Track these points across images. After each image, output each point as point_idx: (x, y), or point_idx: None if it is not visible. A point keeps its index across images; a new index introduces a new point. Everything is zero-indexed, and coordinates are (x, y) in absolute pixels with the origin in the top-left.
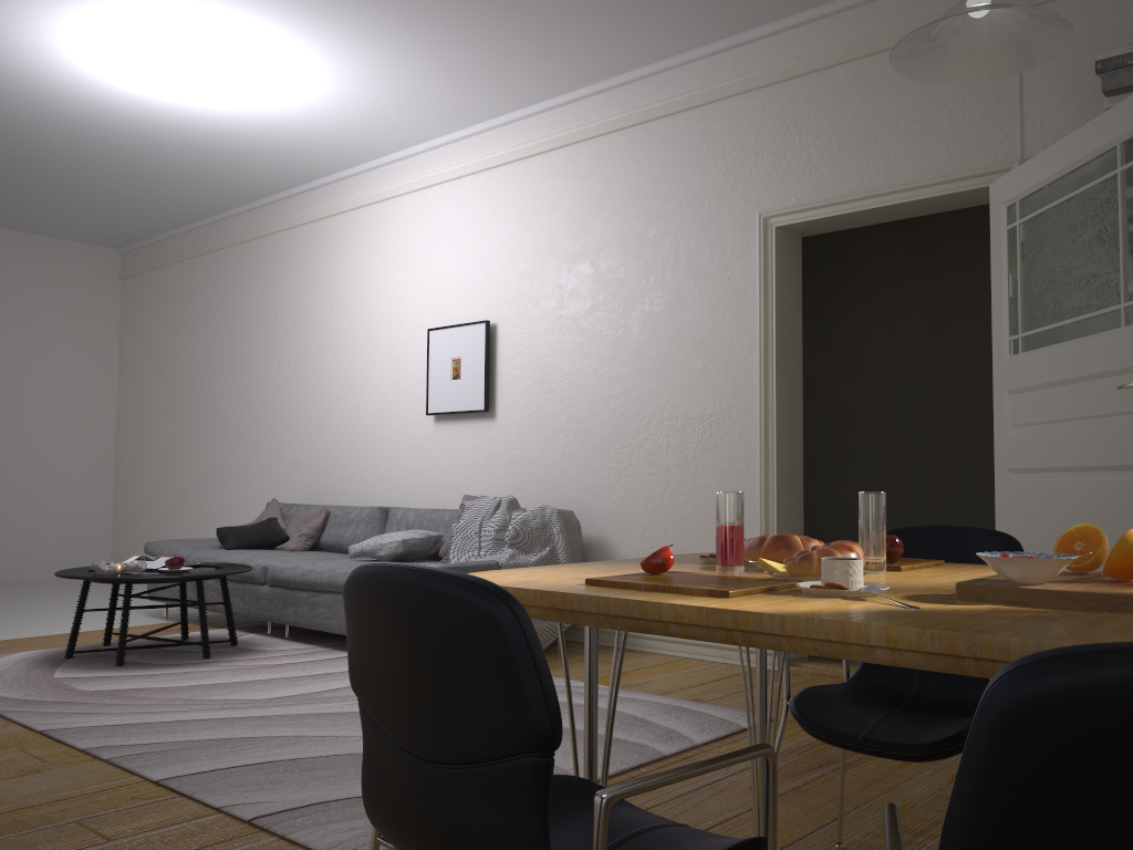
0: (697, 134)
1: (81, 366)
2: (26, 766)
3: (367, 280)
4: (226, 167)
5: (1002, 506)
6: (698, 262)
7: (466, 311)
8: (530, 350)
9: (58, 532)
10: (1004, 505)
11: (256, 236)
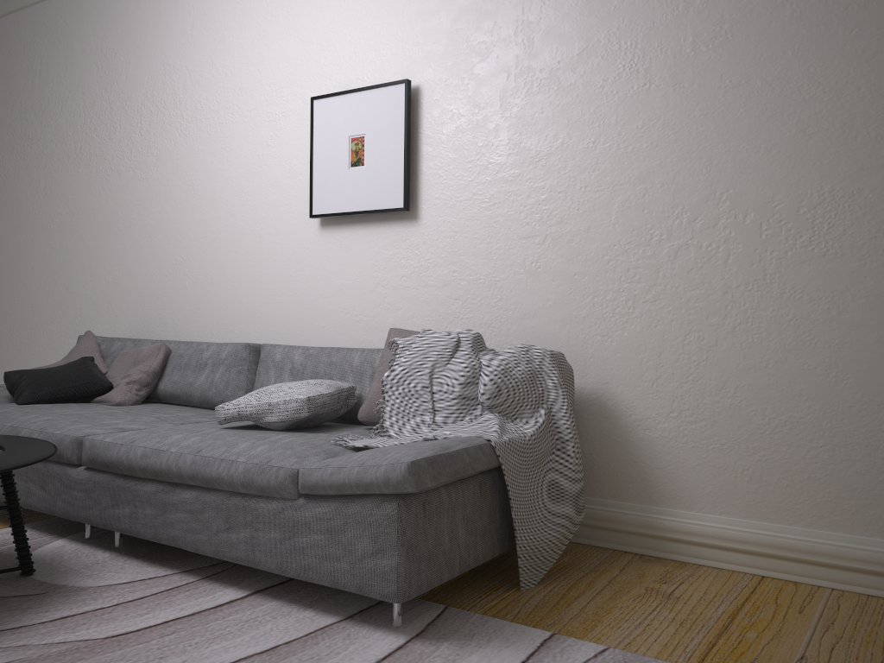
0: None
1: None
2: None
3: (215, 39)
4: None
5: None
6: None
7: (369, 71)
8: (477, 121)
9: None
10: None
11: None
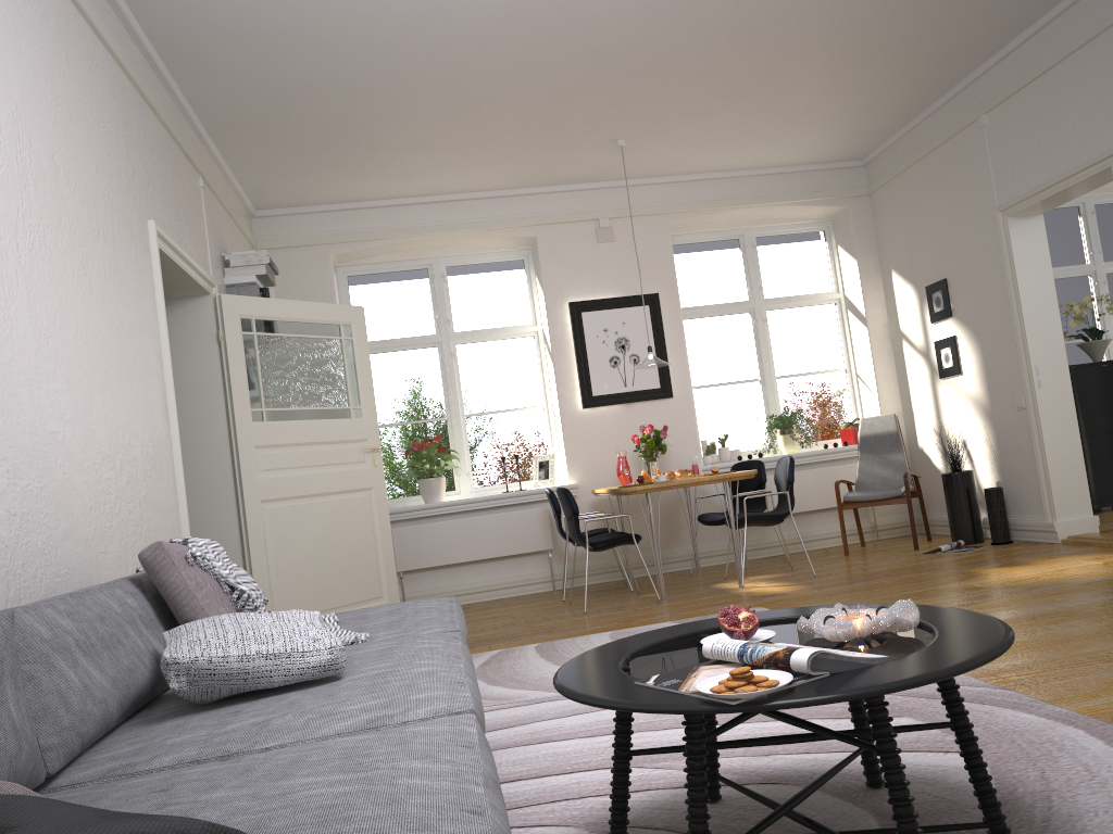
0: (108, 80)
1: None
2: None
3: None
4: None
5: (257, 527)
6: (126, 242)
7: None
8: (3, 252)
9: None
10: (259, 526)
11: None
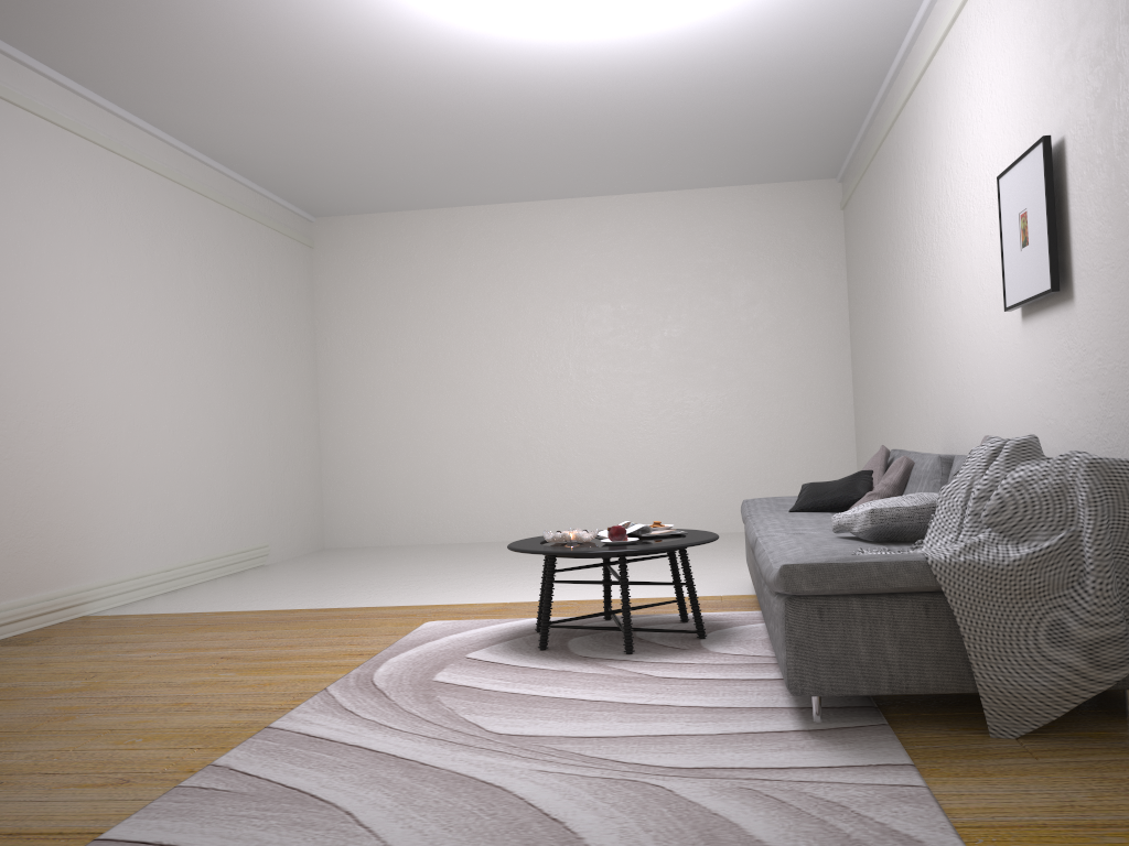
0: None
1: (809, 310)
2: (141, 772)
3: (960, 130)
4: (805, 44)
5: None
6: None
7: (1035, 132)
8: (1100, 167)
9: (802, 483)
10: None
11: (892, 117)
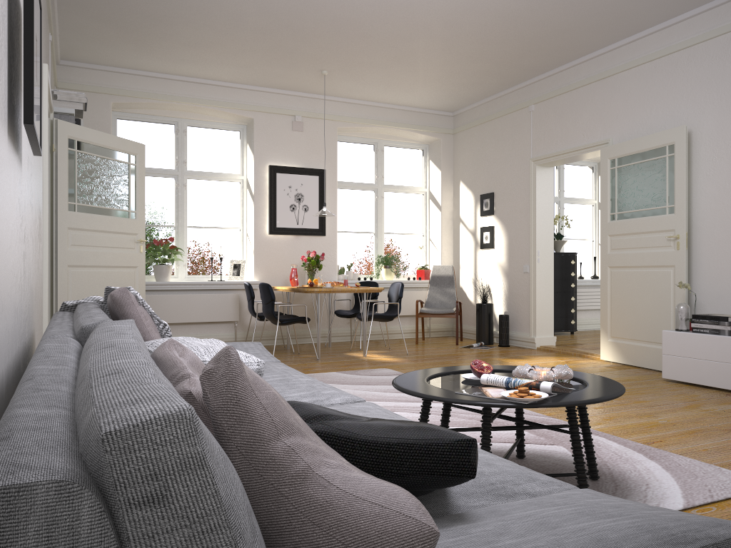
0: None
1: None
2: None
3: None
4: None
5: (64, 283)
6: None
7: None
8: None
9: None
10: (65, 282)
11: None
